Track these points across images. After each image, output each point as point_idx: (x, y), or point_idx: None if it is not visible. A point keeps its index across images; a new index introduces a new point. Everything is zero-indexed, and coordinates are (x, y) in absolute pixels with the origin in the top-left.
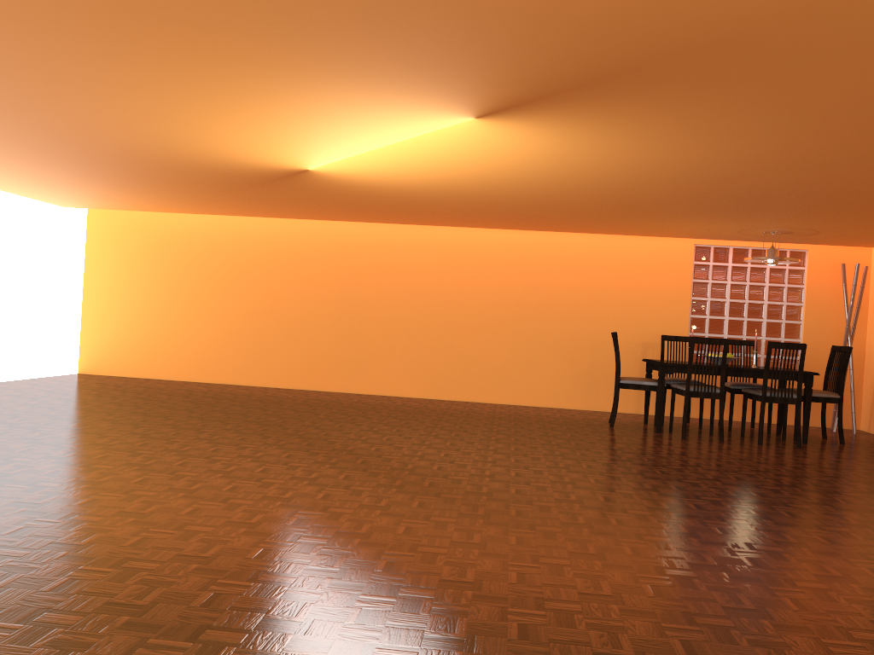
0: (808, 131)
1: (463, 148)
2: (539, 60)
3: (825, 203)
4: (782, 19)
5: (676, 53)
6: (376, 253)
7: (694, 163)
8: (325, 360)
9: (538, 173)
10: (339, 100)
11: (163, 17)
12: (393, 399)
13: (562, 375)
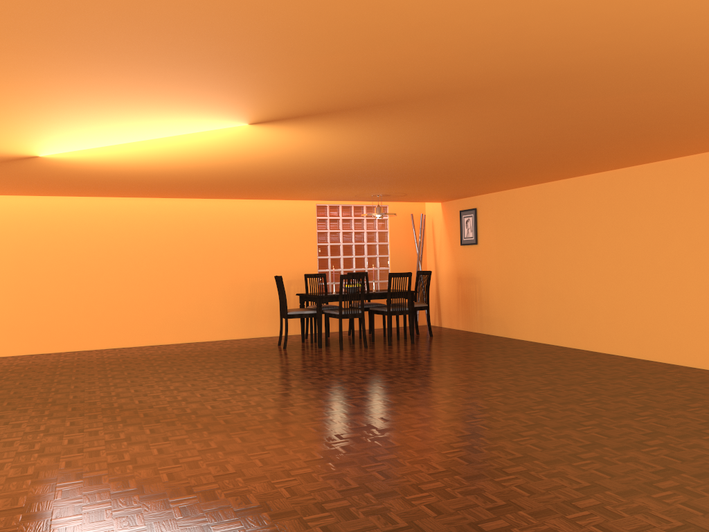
0: (463, 139)
1: (212, 143)
2: (343, 92)
3: (429, 178)
4: (514, 82)
5: (436, 94)
6: (51, 223)
7: (374, 155)
8: (7, 326)
9: (253, 160)
10: (144, 107)
11: (48, 38)
12: (86, 353)
13: (228, 313)
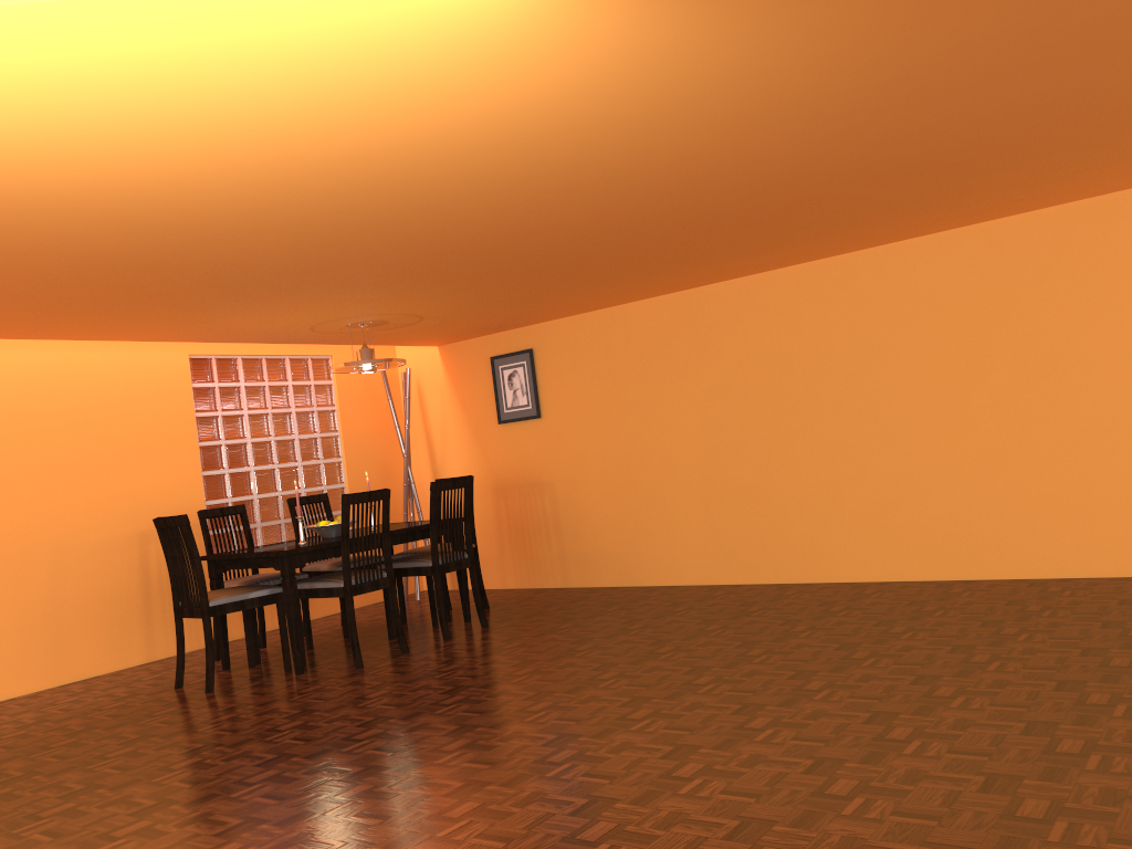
0: (851, 122)
1: (294, 58)
2: None
3: (550, 266)
4: None
5: None
6: None
7: (593, 170)
8: None
9: (287, 167)
10: None
11: None
12: None
13: None
